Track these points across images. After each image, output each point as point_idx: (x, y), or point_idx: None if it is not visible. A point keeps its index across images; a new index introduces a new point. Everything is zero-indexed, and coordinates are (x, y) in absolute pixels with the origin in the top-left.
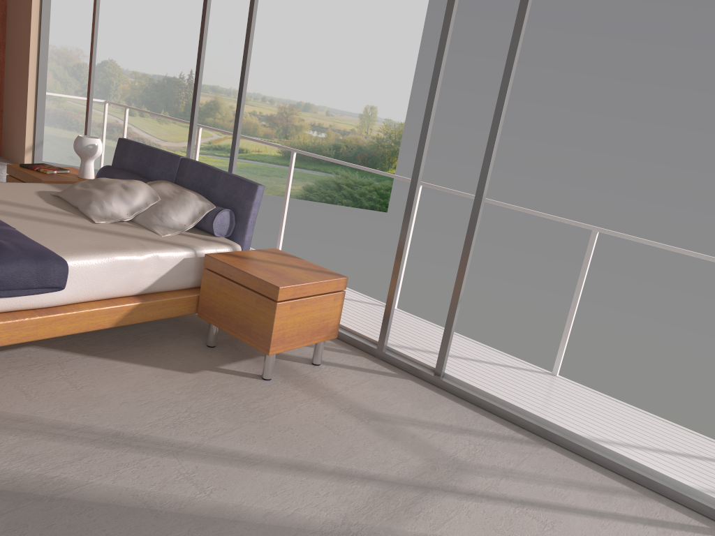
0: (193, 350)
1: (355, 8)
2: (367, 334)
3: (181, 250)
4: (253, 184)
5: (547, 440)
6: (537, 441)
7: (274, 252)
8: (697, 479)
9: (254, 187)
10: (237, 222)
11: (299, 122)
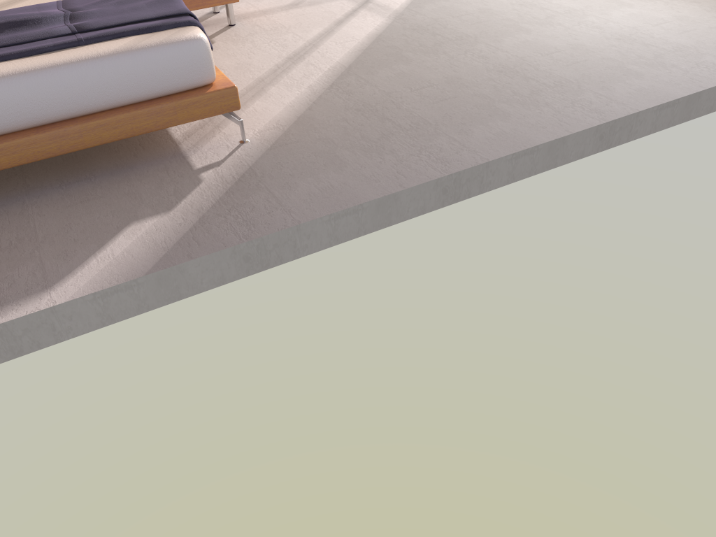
0: None
1: None
2: None
3: None
4: None
5: None
6: None
7: None
8: None
9: None
10: None
11: None
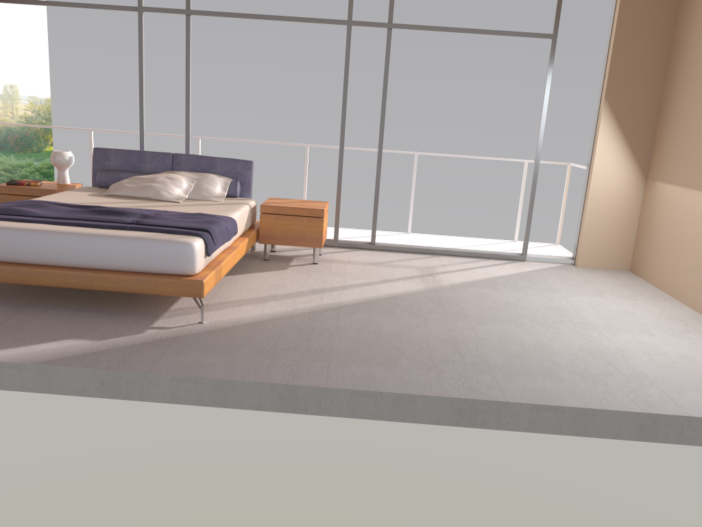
0: (264, 263)
1: None
2: None
3: (247, 206)
4: (248, 161)
5: (437, 254)
6: (435, 255)
7: (277, 199)
8: (496, 249)
9: (249, 162)
10: (241, 186)
11: None
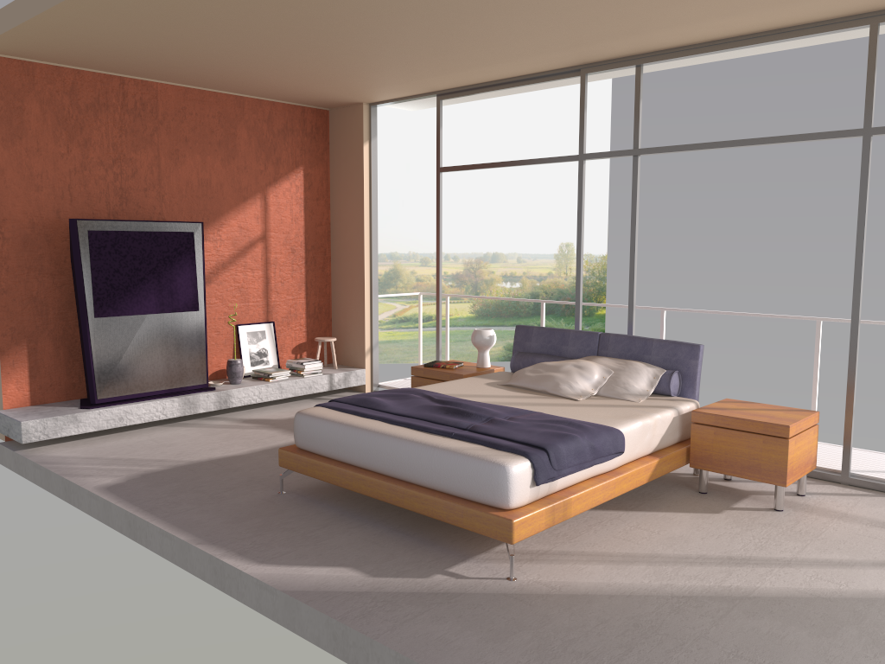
0: (694, 497)
1: (531, 142)
2: (820, 465)
3: (670, 411)
4: (693, 345)
5: None
6: None
7: (733, 402)
8: None
9: (696, 347)
10: (683, 381)
11: (489, 275)
